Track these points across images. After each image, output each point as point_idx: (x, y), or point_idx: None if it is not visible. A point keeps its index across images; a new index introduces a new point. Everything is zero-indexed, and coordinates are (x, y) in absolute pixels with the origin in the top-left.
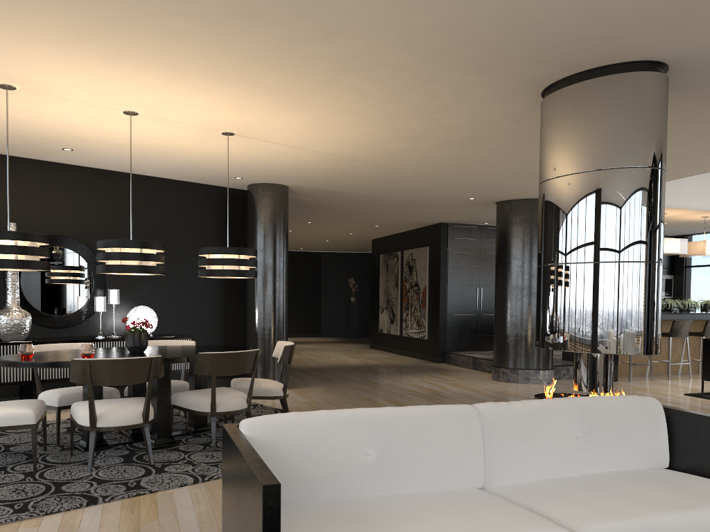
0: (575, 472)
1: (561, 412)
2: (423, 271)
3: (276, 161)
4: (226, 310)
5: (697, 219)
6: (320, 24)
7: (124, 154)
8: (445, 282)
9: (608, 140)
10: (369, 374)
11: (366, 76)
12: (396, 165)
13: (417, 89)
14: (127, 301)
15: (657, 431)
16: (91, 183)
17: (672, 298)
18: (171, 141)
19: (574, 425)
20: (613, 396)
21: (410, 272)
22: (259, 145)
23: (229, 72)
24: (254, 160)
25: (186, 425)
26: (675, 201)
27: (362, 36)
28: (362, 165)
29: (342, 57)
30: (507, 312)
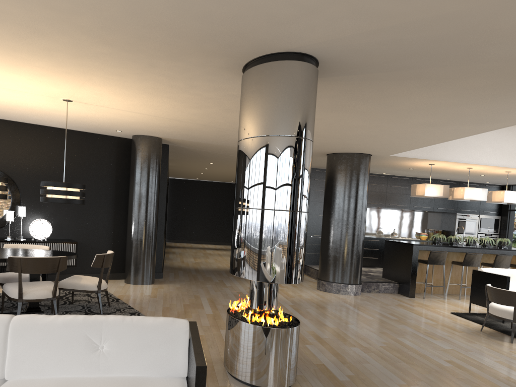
0: (89, 373)
1: (85, 327)
2: None
3: (128, 120)
4: (115, 225)
5: (504, 173)
6: (19, 25)
7: (22, 113)
8: None
9: (262, 113)
10: (231, 277)
11: (103, 62)
12: (215, 125)
13: (151, 71)
14: (36, 215)
15: (174, 348)
16: (13, 131)
17: (498, 234)
18: (39, 105)
19: (95, 338)
20: (149, 317)
21: None
22: (100, 108)
23: (8, 58)
24: (112, 119)
25: (25, 306)
26: (474, 159)
27: (59, 33)
28: (191, 125)
29: (67, 48)
30: (328, 238)
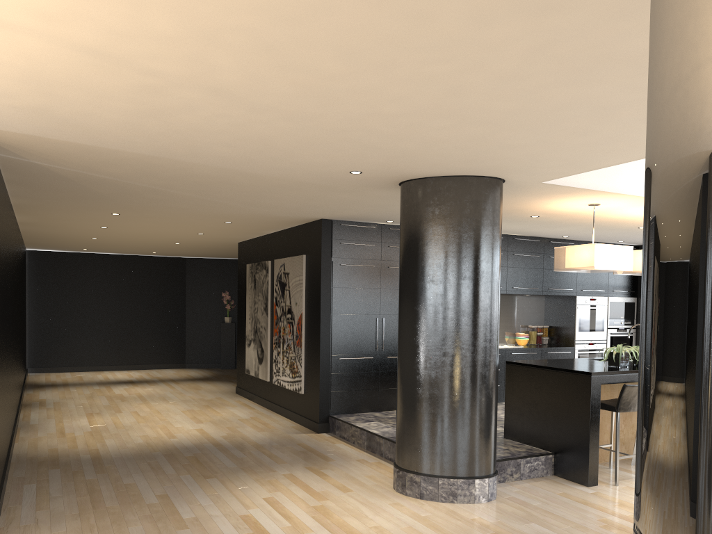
0: None
1: None
2: (298, 291)
3: None
4: None
5: None
6: None
7: None
8: (328, 310)
9: None
10: (186, 477)
11: None
12: (137, 57)
13: None
14: None
15: None
16: None
17: (634, 328)
18: None
19: None
20: None
21: (282, 292)
22: None
23: None
24: None
25: None
26: None
27: None
28: (47, 52)
29: None
30: (420, 375)
